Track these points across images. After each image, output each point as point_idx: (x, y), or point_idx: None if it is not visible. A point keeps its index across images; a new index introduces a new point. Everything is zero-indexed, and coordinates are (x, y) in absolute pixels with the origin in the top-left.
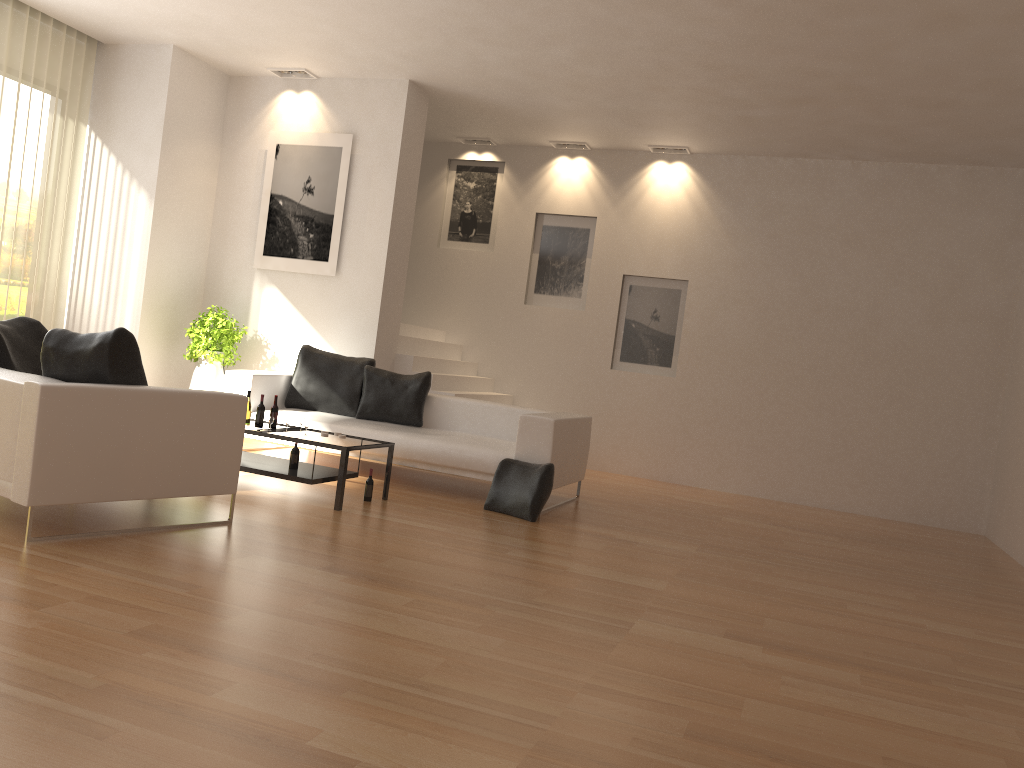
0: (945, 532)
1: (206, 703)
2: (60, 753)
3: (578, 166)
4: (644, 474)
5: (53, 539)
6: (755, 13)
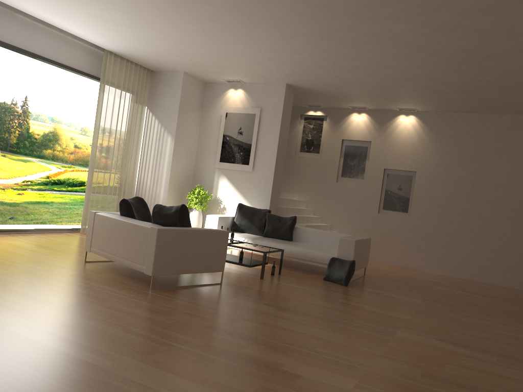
0: None
1: (241, 352)
2: (201, 365)
3: (362, 117)
4: (394, 263)
5: (159, 289)
6: (449, 59)
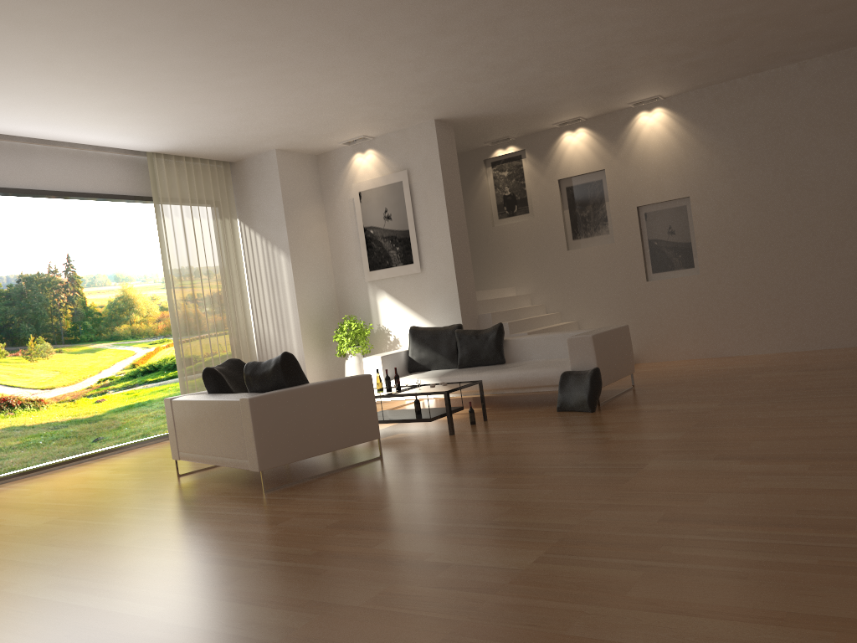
0: None
1: (370, 551)
2: (299, 583)
3: (580, 135)
4: (695, 355)
5: (278, 488)
6: (655, 2)
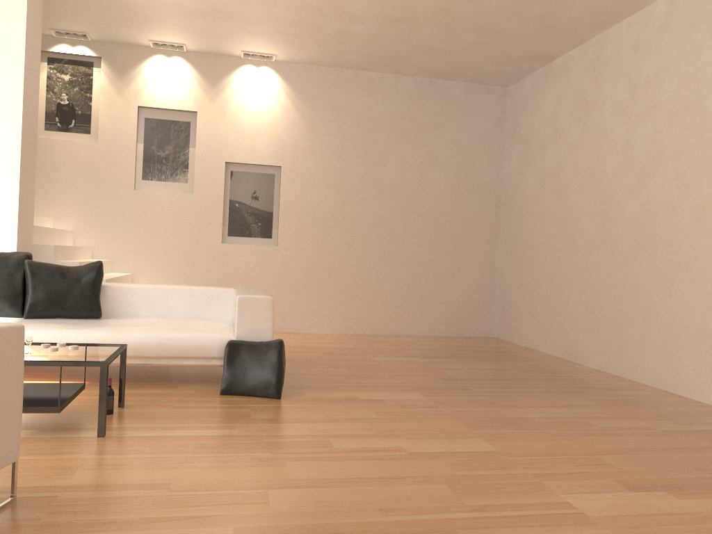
0: (478, 339)
1: None
2: None
3: (175, 65)
4: None
5: None
6: None
